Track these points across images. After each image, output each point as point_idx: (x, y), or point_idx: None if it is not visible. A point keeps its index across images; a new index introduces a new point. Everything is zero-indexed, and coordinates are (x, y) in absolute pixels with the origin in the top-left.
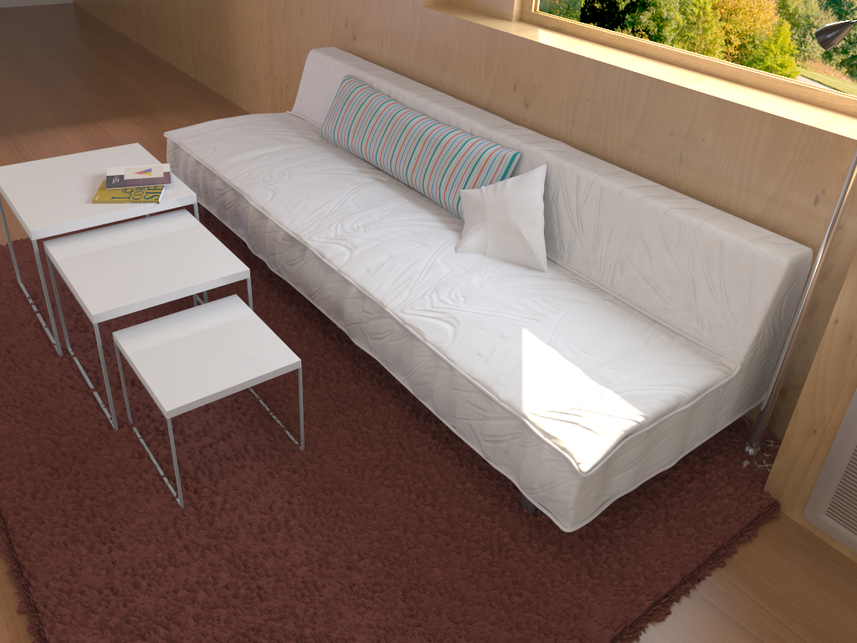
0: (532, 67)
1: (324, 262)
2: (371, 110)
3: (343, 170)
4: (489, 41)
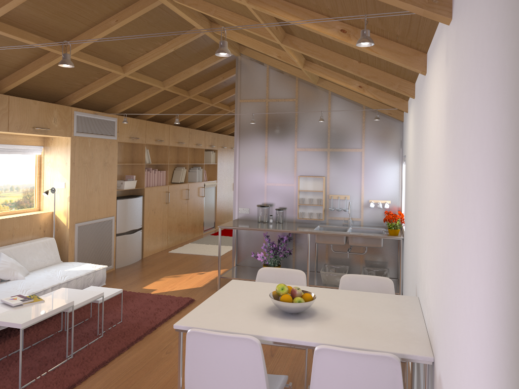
0: None
1: (37, 292)
2: None
3: None
4: None
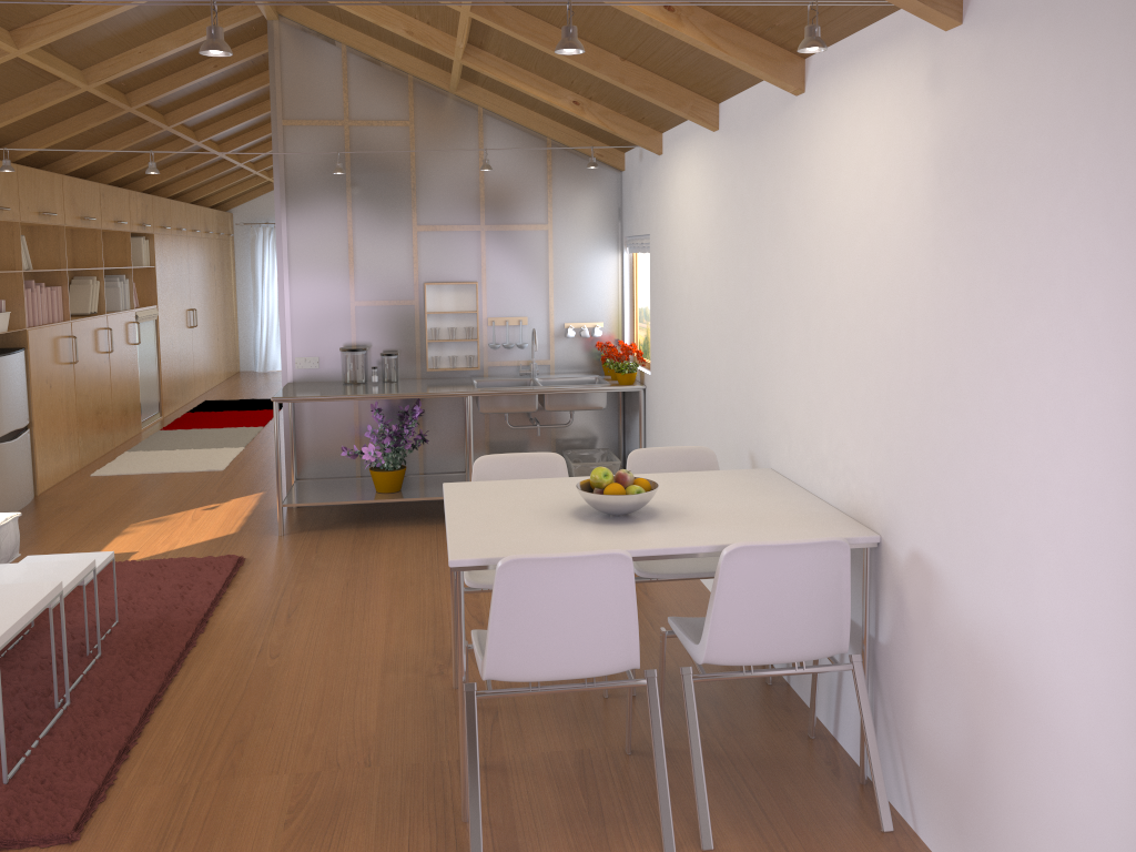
0: None
1: None
2: None
3: None
4: None
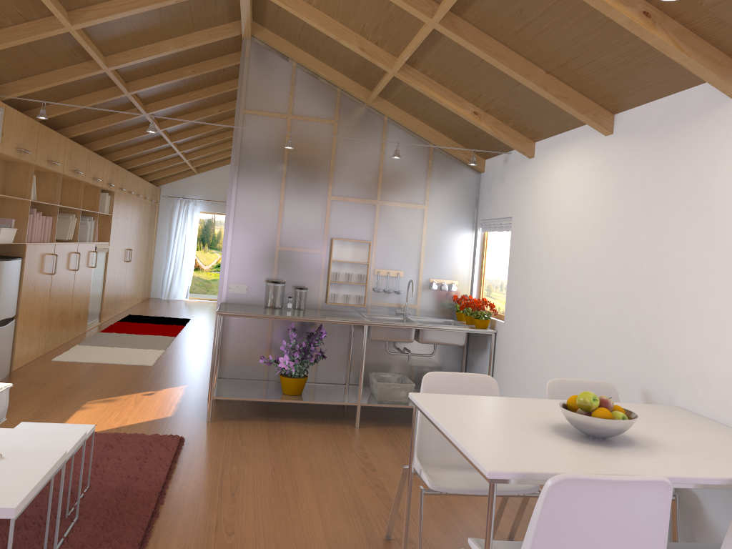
0: None
1: None
2: None
3: None
4: None
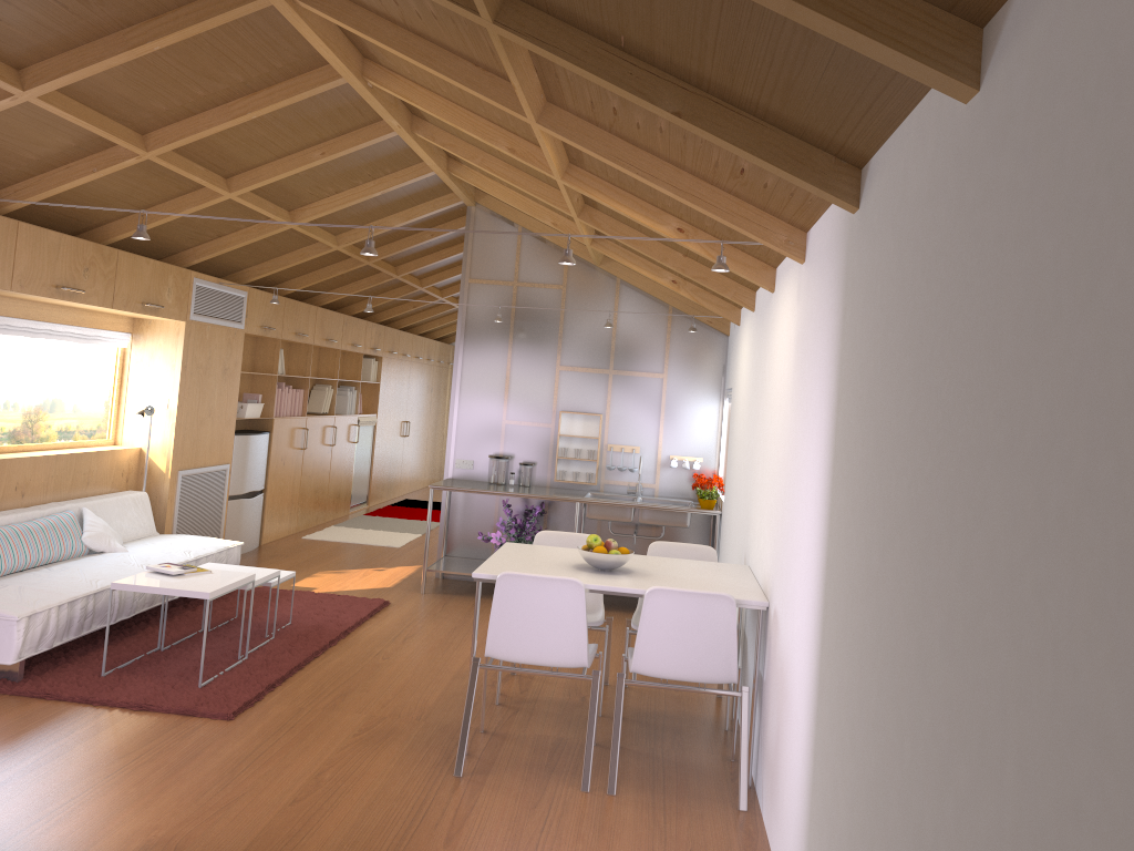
0: (26, 471)
1: None
2: (2, 536)
3: (46, 570)
4: (0, 467)
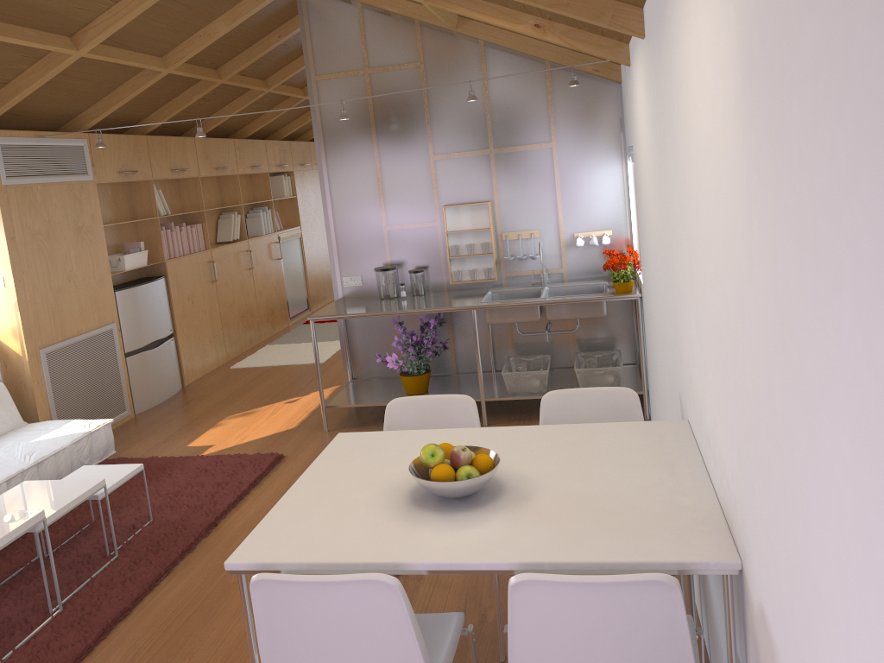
0: None
1: None
2: None
3: None
4: None
